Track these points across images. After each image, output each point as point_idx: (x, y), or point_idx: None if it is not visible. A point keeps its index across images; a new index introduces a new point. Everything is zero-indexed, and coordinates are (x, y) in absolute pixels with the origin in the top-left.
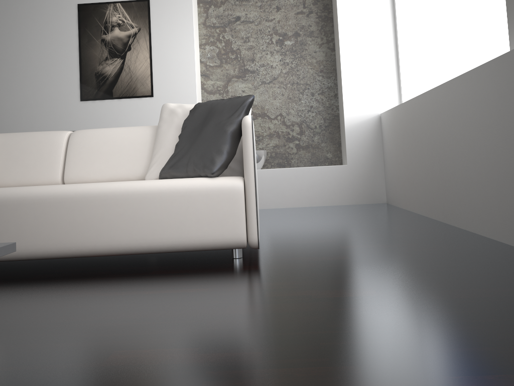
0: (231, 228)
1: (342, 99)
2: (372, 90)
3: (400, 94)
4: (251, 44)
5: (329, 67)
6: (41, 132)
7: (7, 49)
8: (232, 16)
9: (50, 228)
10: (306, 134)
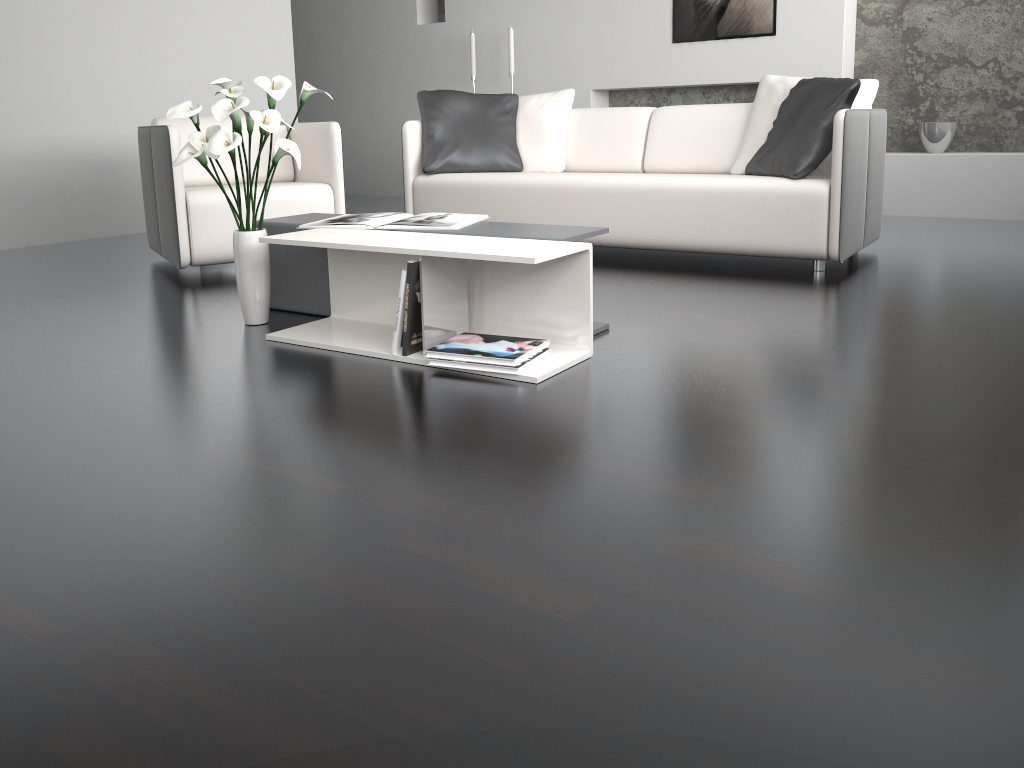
0: (808, 238)
1: None
2: None
3: None
4: None
5: None
6: (621, 110)
7: None
8: None
9: (628, 219)
10: None
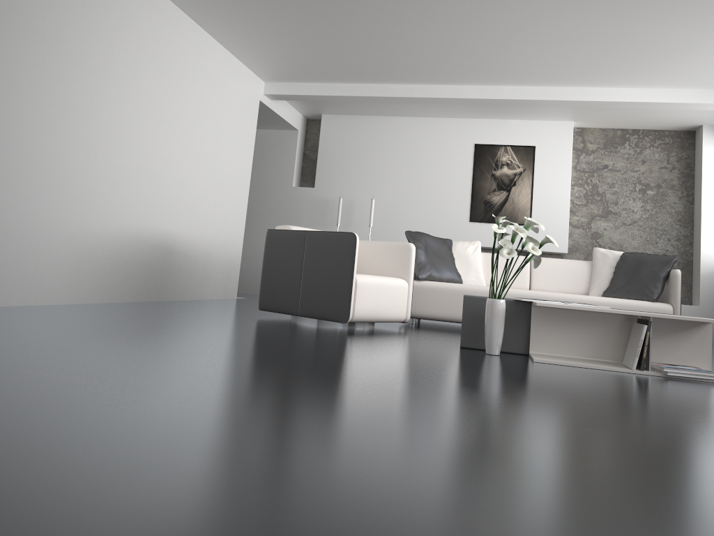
0: None
1: (699, 249)
2: None
3: None
4: (615, 190)
5: (686, 217)
6: None
7: (414, 173)
8: (600, 164)
9: None
10: None
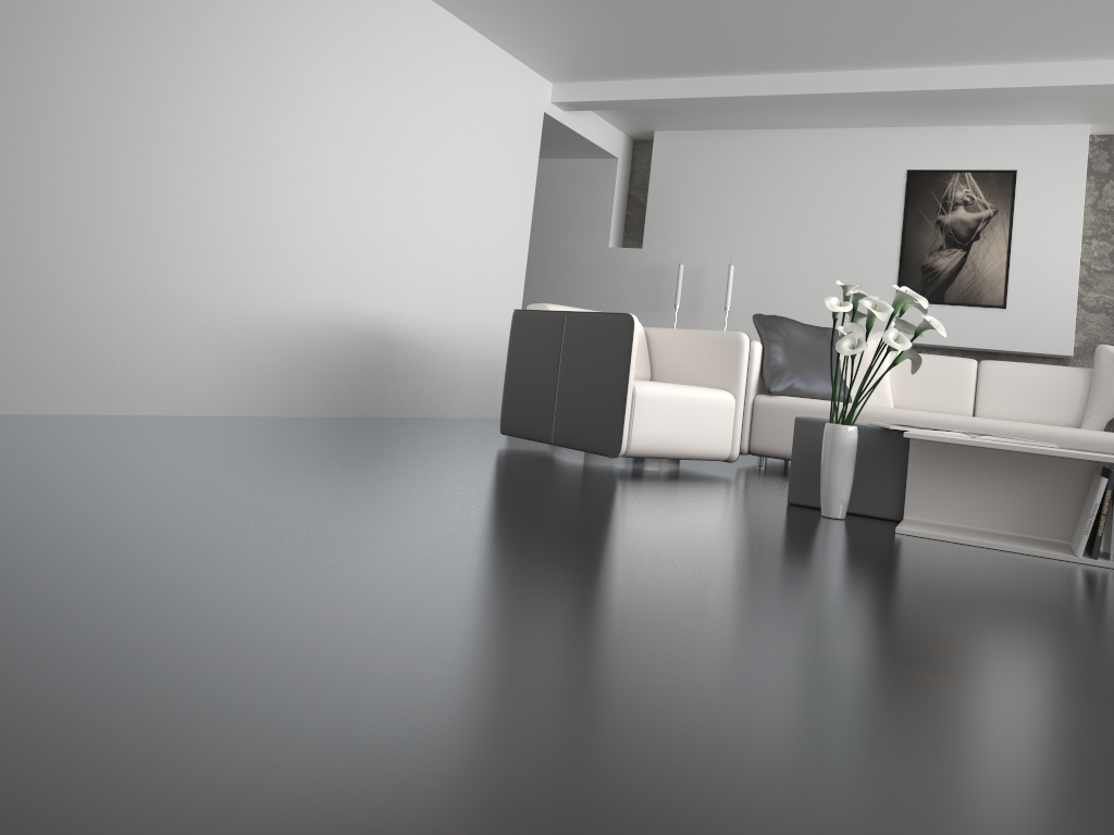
0: None
1: None
2: None
3: None
4: None
5: None
6: (944, 357)
7: (802, 222)
8: None
9: None
10: None
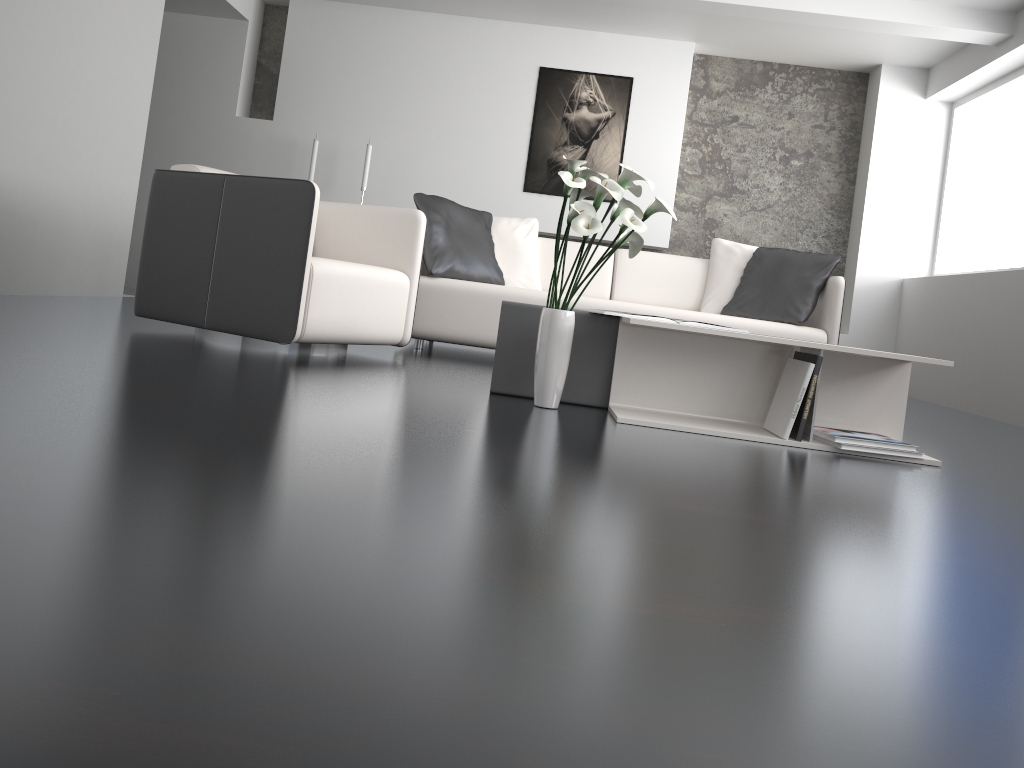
0: None
1: (857, 251)
2: (898, 247)
3: (933, 258)
4: (746, 156)
5: (842, 204)
6: (586, 245)
7: (440, 107)
8: (728, 115)
9: None
10: None
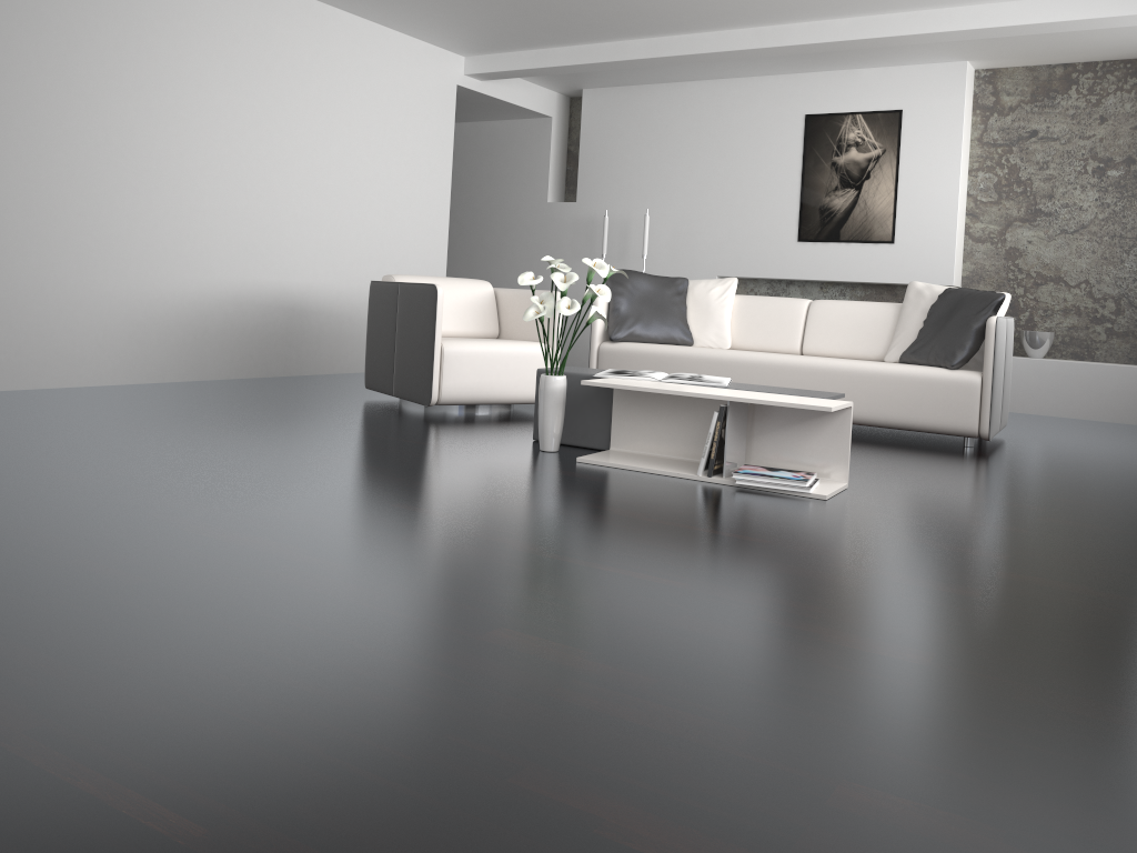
0: (963, 418)
1: None
2: None
3: None
4: (1050, 173)
5: None
6: (781, 299)
7: (714, 169)
8: (1025, 130)
9: None
10: (1125, 315)
